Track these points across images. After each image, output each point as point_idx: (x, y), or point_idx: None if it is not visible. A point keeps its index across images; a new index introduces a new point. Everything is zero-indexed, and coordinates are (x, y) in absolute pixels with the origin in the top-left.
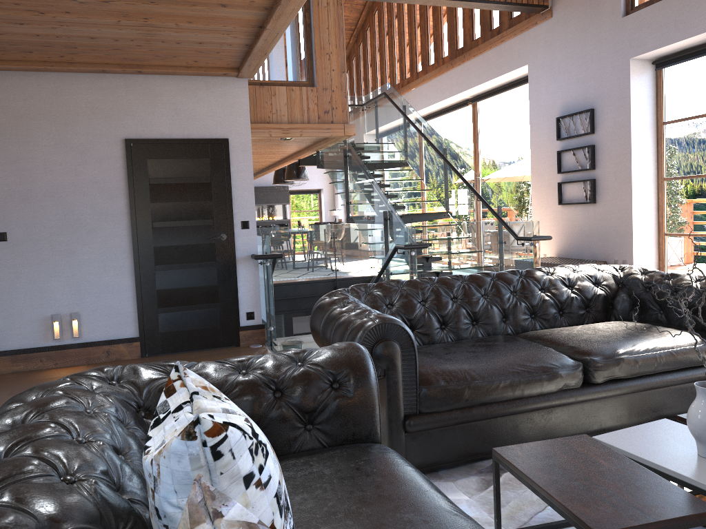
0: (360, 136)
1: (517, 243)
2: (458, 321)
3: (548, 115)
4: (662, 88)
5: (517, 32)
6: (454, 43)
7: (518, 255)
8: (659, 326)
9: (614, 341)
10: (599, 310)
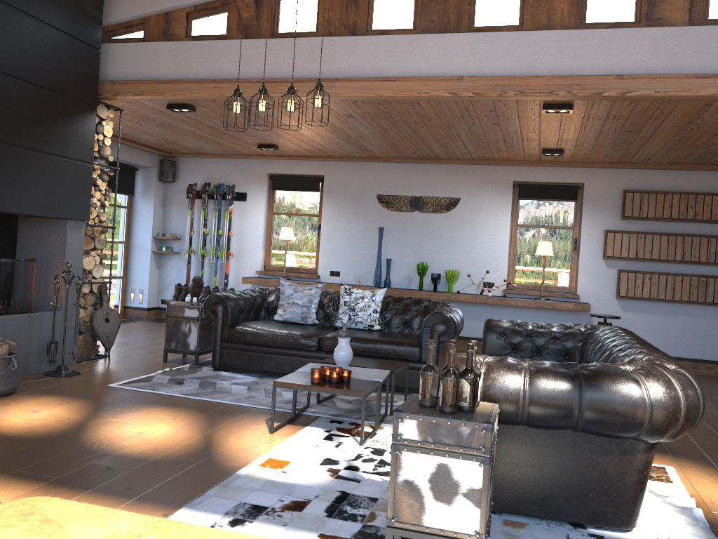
0: None
1: None
2: None
3: None
4: None
5: None
6: None
7: None
8: None
9: None
10: None
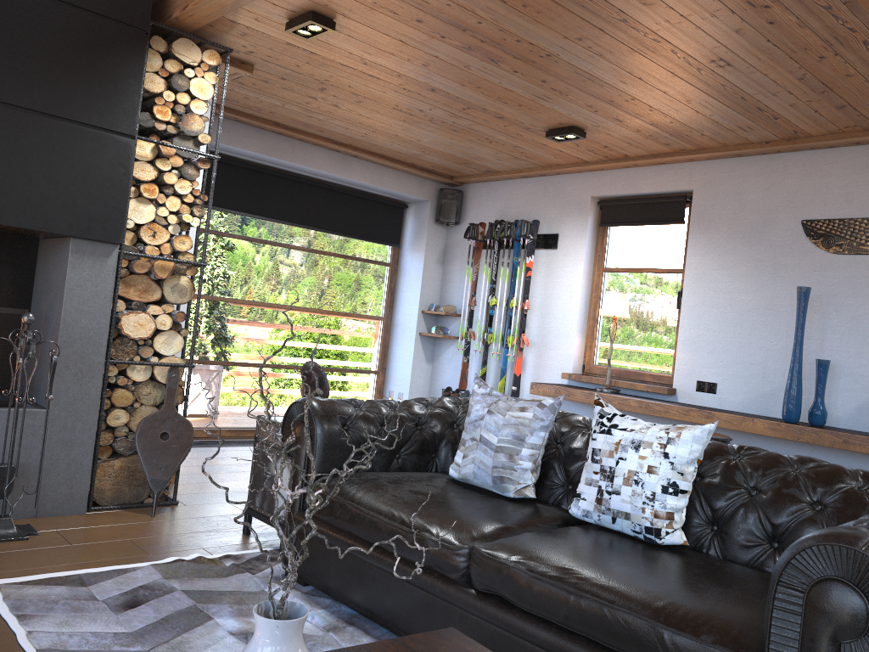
0: None
1: None
2: None
3: None
4: None
5: None
6: None
7: None
8: None
9: None
10: None
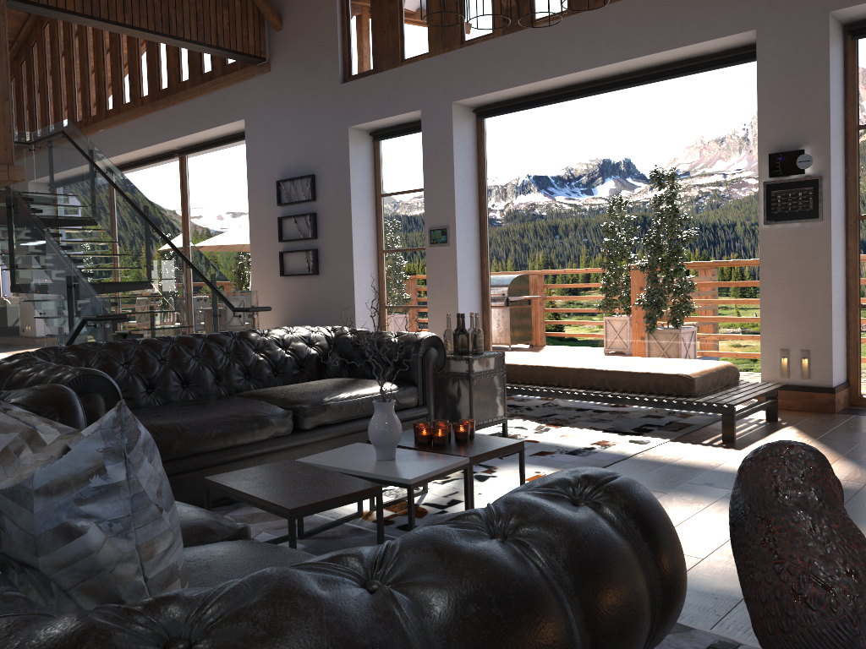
0: (27, 184)
1: (234, 315)
2: (167, 383)
3: (268, 177)
4: (380, 160)
5: (232, 81)
6: (156, 81)
7: (236, 328)
8: (364, 379)
9: (323, 392)
10: (313, 369)
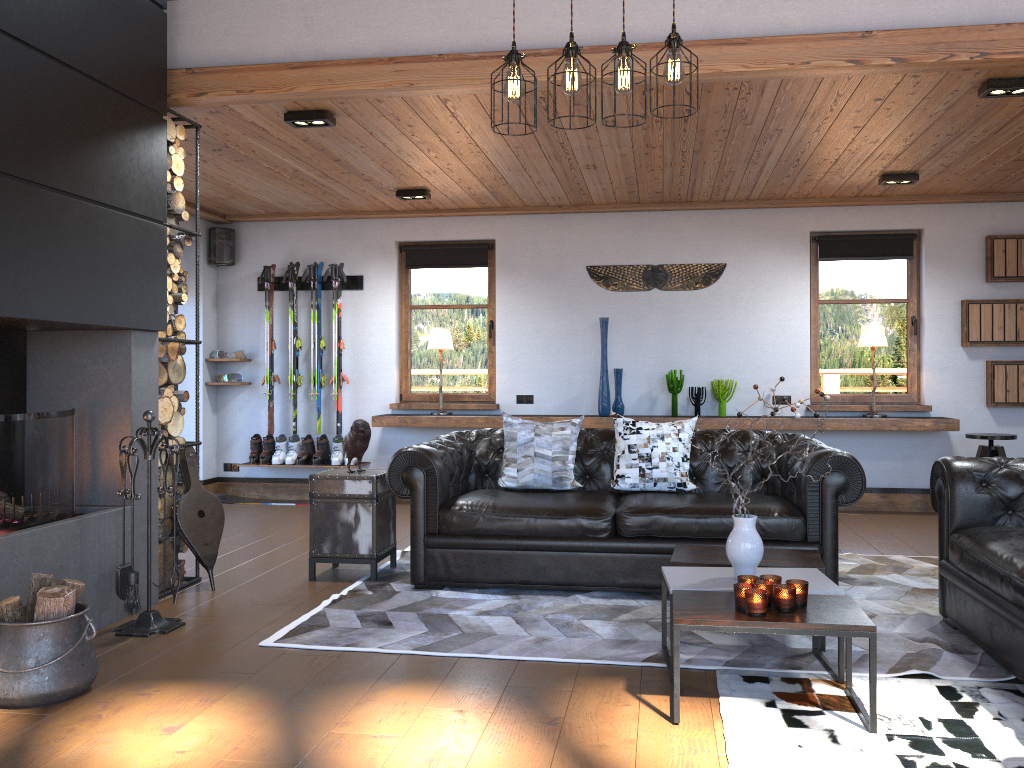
0: None
1: None
2: None
3: None
4: None
5: None
6: None
7: None
8: None
9: None
10: None
